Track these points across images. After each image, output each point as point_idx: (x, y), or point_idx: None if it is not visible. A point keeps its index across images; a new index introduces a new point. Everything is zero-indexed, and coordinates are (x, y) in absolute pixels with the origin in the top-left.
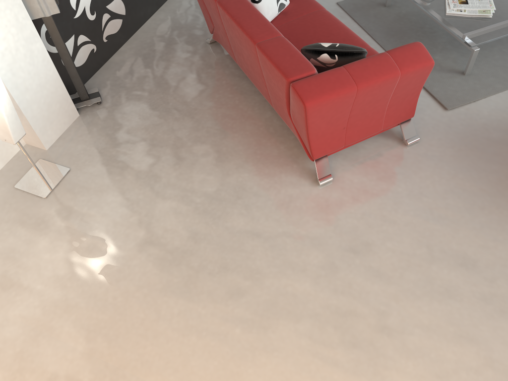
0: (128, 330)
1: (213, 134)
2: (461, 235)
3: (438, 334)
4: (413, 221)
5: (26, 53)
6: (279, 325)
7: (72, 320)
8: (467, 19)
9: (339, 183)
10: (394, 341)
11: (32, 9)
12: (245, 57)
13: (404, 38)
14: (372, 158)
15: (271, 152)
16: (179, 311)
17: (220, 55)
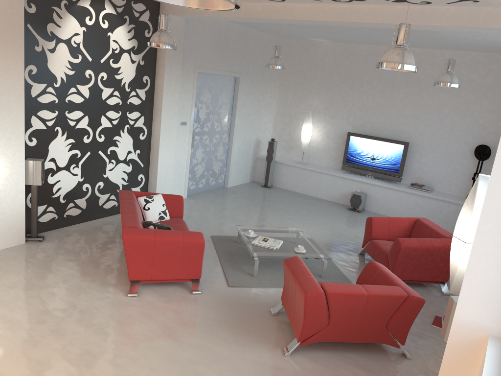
0: None
1: (90, 266)
2: (186, 331)
3: (134, 361)
4: (165, 320)
5: (13, 196)
6: (52, 338)
7: None
8: (261, 247)
9: (140, 298)
10: (108, 358)
11: (28, 180)
12: None
13: (234, 256)
14: (168, 294)
15: (114, 279)
16: (4, 321)
17: None
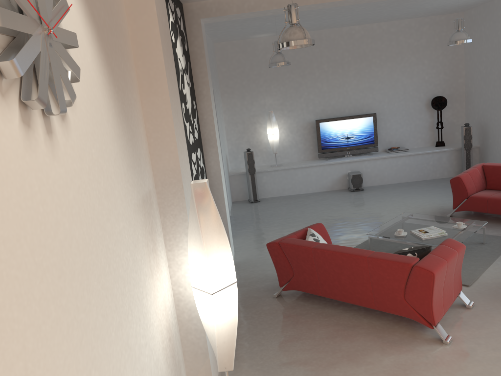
0: None
1: (340, 342)
2: None
3: None
4: None
5: None
6: None
7: None
8: (435, 238)
9: (457, 339)
10: None
11: None
12: (343, 278)
13: None
14: (460, 321)
15: (393, 338)
16: None
17: (292, 301)
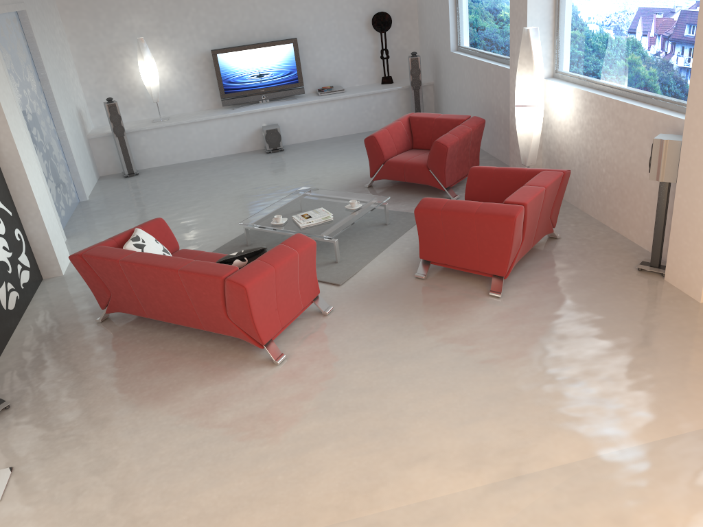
0: None
1: (156, 377)
2: (399, 344)
3: (424, 399)
4: (363, 352)
5: None
6: (311, 455)
7: None
8: (317, 225)
9: (292, 357)
10: (399, 417)
11: None
12: (162, 296)
13: None
14: (307, 332)
15: (220, 364)
16: (218, 495)
17: (119, 325)
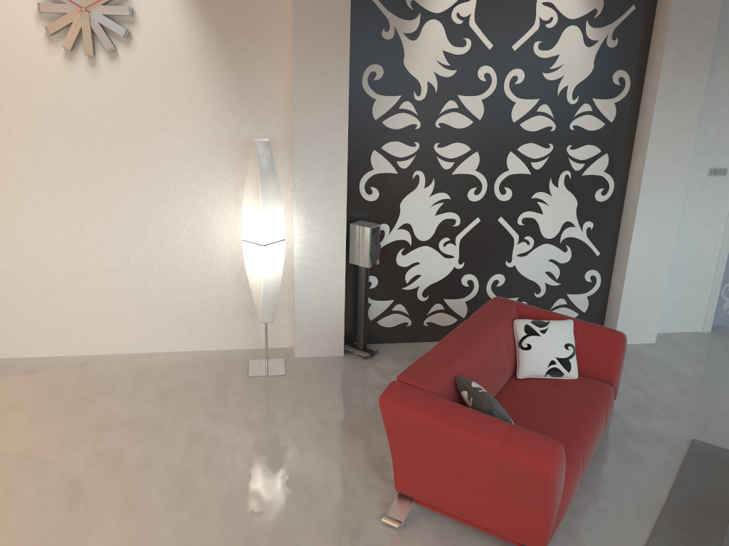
0: (149, 464)
1: None
2: None
3: None
4: None
5: (326, 279)
6: None
7: (146, 434)
8: None
9: (398, 536)
10: None
11: (353, 256)
12: None
13: (711, 518)
14: None
15: None
16: (179, 483)
17: None
